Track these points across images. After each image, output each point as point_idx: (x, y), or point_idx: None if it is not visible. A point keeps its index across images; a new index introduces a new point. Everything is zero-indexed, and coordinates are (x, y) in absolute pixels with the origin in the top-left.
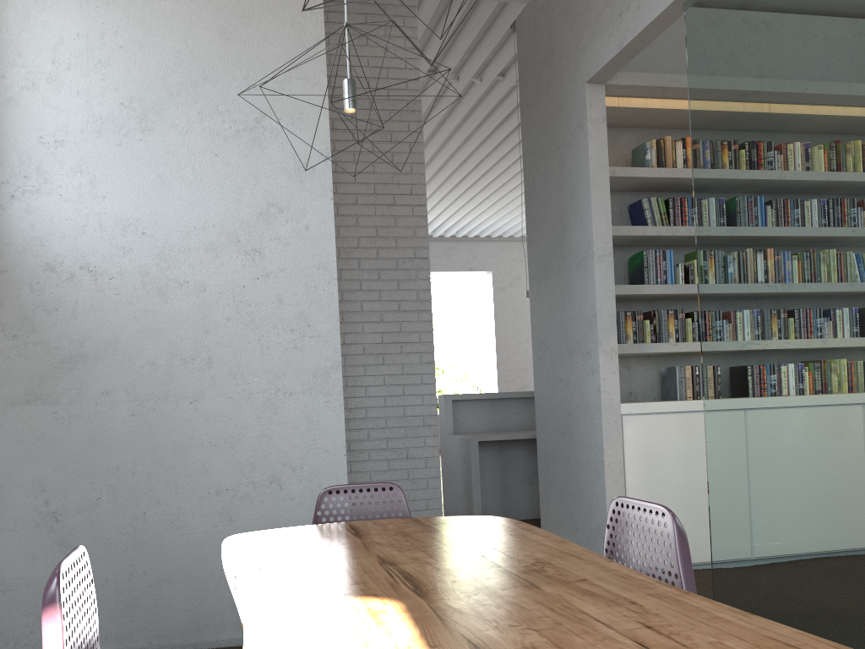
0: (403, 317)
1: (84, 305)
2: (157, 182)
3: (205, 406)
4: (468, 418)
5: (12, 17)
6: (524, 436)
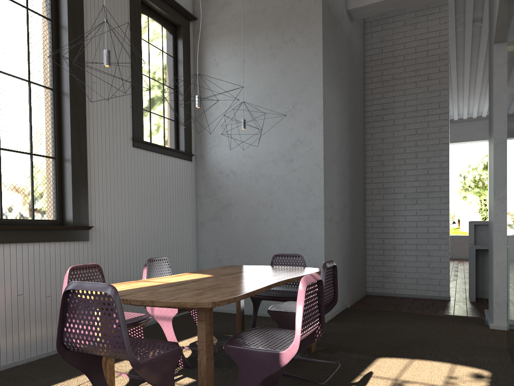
0: (429, 177)
1: (230, 185)
2: (256, 137)
3: (269, 223)
4: (488, 236)
5: (212, 84)
6: None
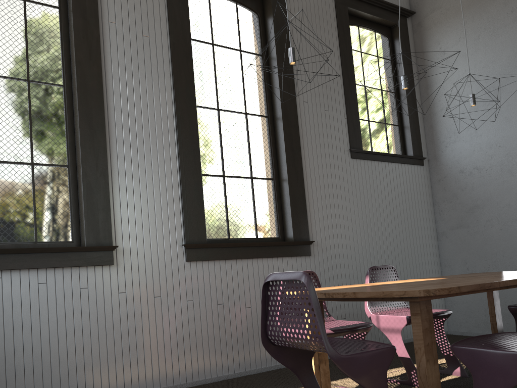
0: None
1: (476, 184)
2: (504, 121)
3: None
4: None
5: (440, 76)
6: None
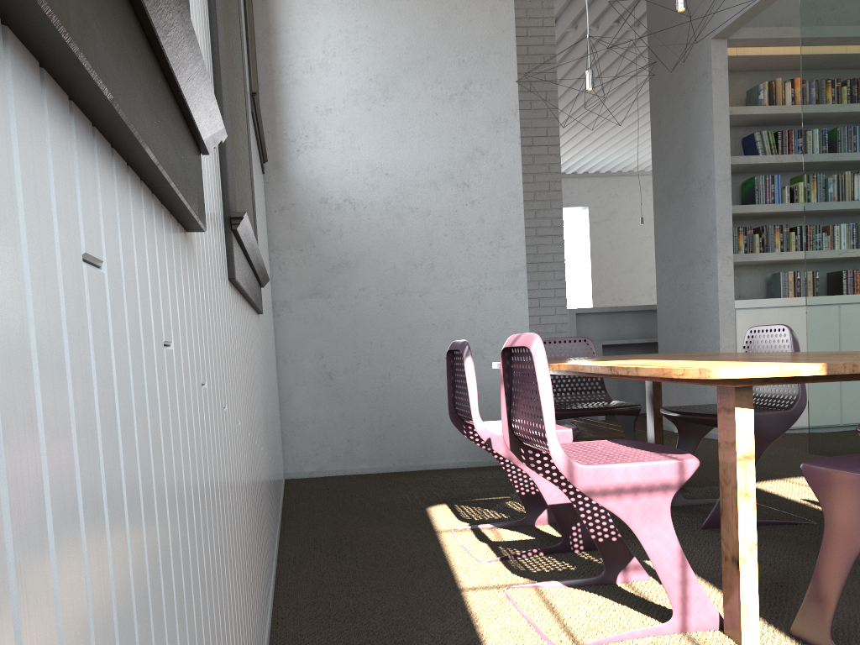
0: (539, 241)
1: (346, 227)
2: (395, 136)
3: (430, 298)
4: (588, 329)
5: (295, 20)
6: (641, 340)
